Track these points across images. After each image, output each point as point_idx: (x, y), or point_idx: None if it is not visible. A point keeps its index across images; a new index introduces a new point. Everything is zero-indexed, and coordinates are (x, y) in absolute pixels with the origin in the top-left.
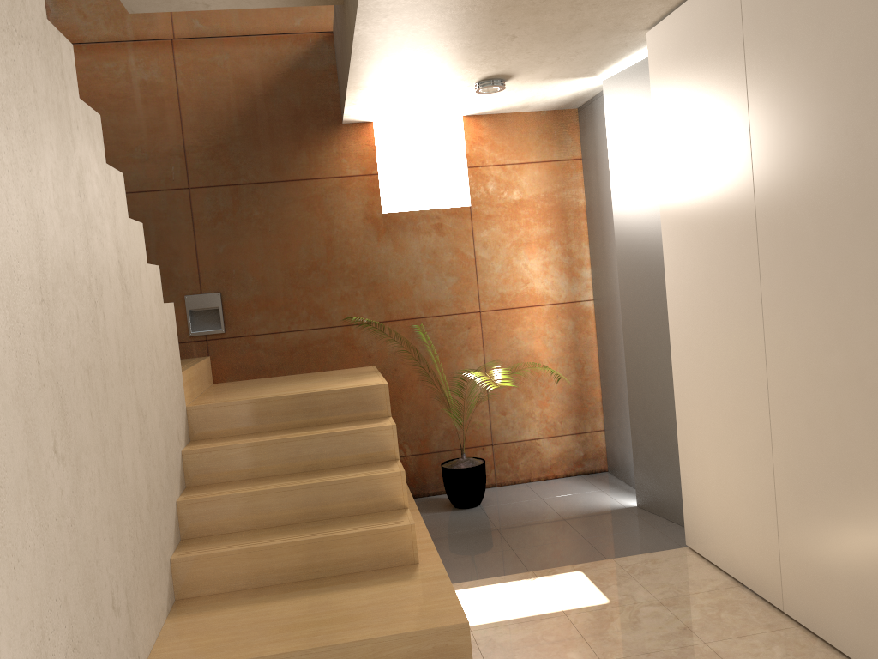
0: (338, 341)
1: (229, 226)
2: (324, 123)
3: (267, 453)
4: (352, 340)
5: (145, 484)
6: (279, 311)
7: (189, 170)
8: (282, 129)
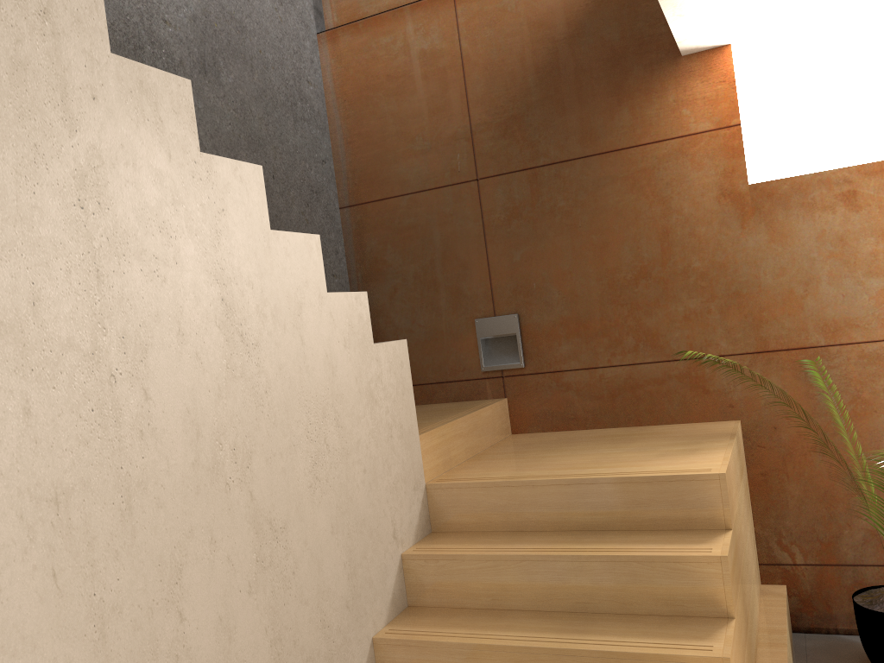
0: (681, 381)
1: (527, 224)
2: (654, 60)
3: (514, 574)
4: (703, 380)
5: (263, 641)
6: (595, 337)
7: (477, 155)
8: (594, 81)
